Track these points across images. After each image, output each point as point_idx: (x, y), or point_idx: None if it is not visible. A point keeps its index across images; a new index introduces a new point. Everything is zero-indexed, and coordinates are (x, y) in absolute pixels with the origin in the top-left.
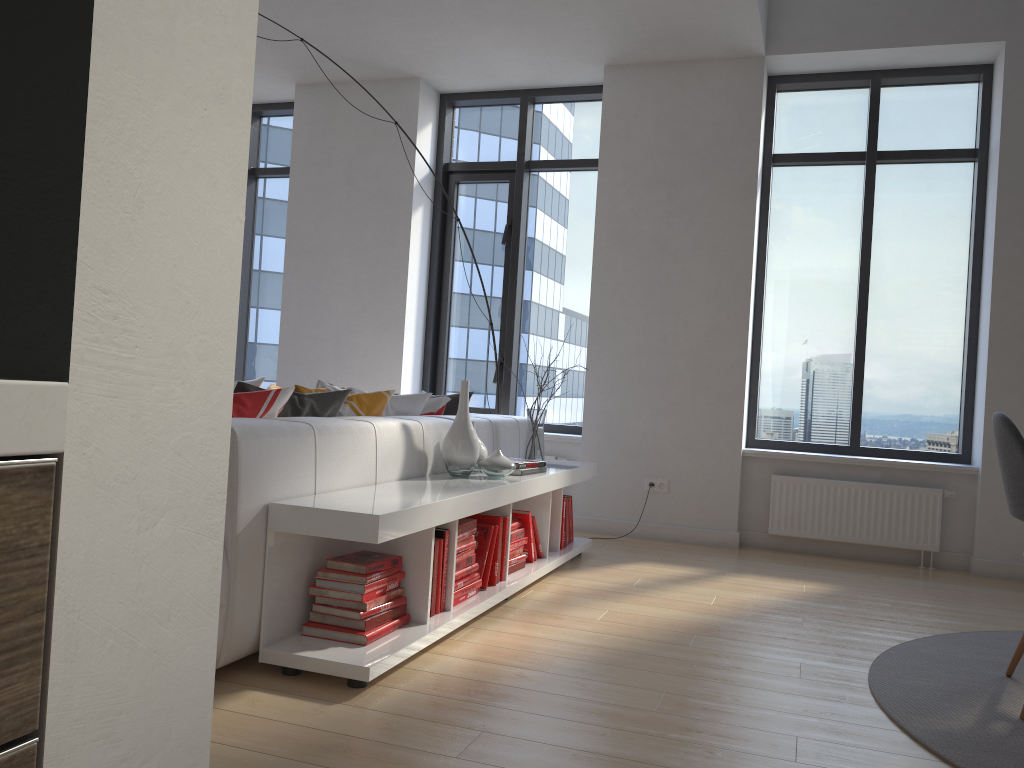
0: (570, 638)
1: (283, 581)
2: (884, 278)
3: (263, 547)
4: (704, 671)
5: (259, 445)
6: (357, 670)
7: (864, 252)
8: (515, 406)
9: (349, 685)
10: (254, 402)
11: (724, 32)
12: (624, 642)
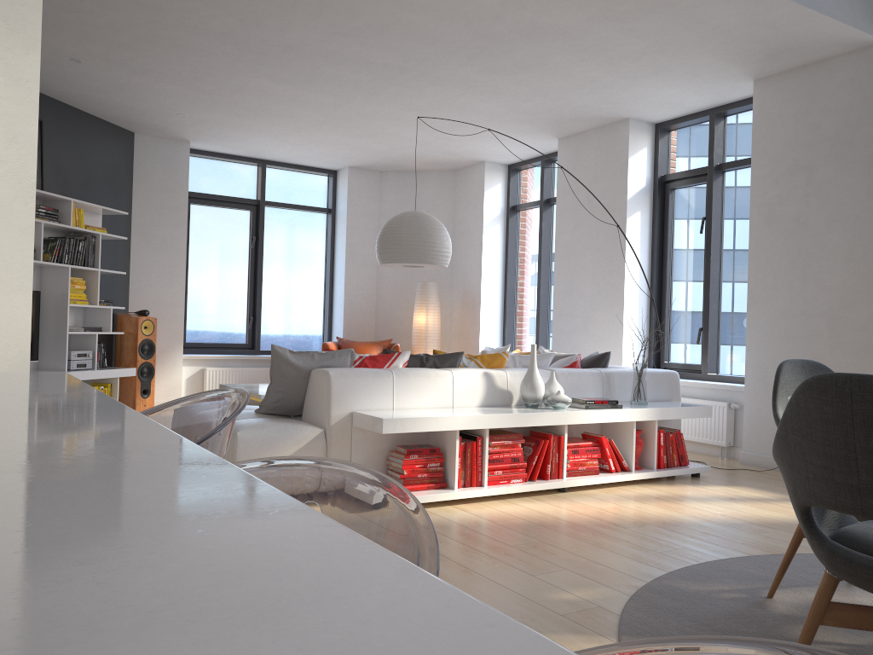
0: (552, 513)
1: (367, 454)
2: None
3: (350, 434)
4: (597, 538)
5: (346, 381)
6: None
7: None
8: (717, 362)
9: None
10: (384, 359)
11: (822, 37)
12: (583, 519)
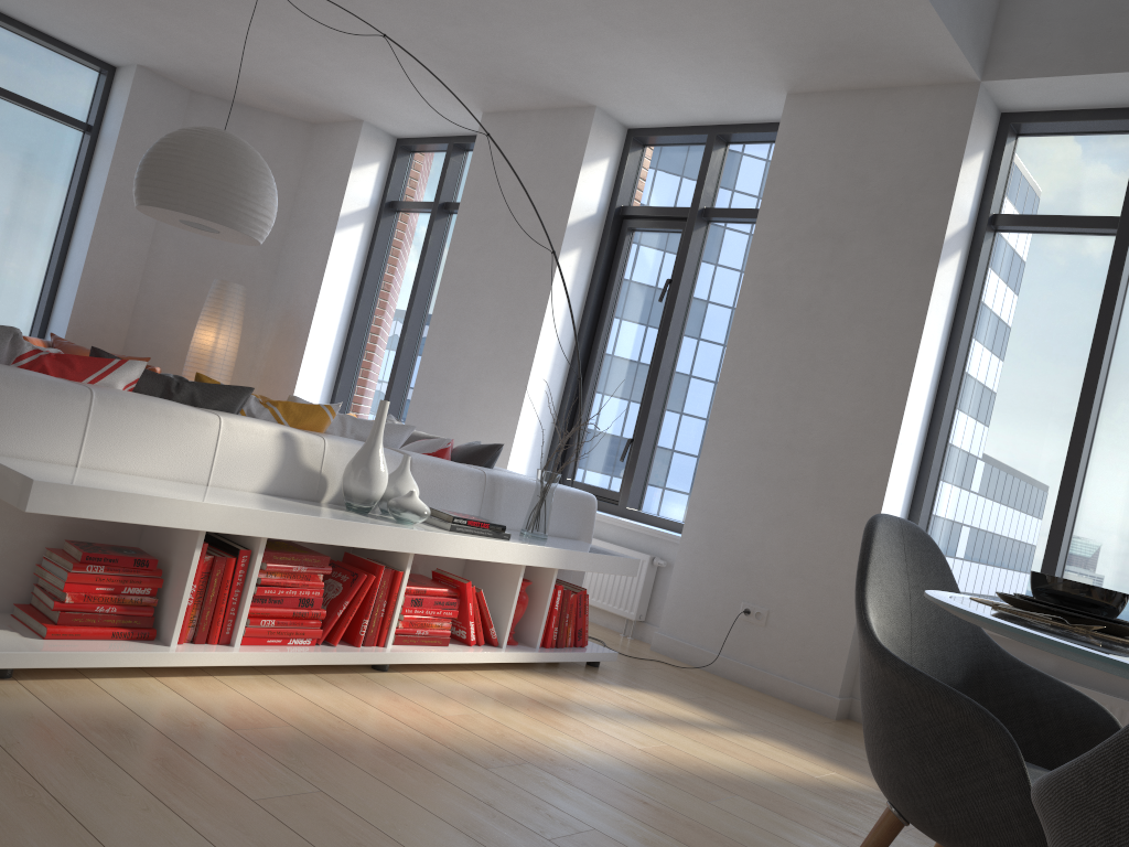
0: (355, 717)
1: None
2: (1126, 393)
3: None
4: (433, 792)
5: None
6: None
7: (1094, 352)
8: (642, 493)
9: None
10: (87, 367)
11: (908, 45)
12: (412, 740)
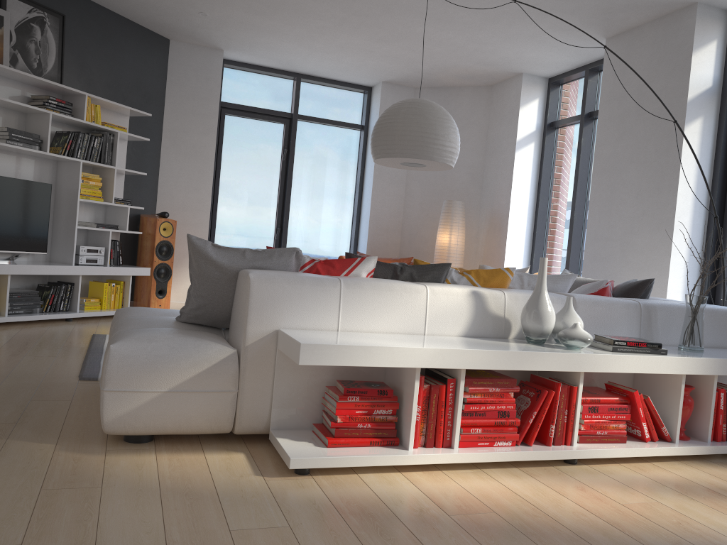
0: (546, 505)
1: (295, 388)
2: None
3: (273, 359)
4: None
5: (272, 288)
6: (287, 458)
7: None
8: None
9: (294, 470)
10: (342, 265)
11: None
12: (594, 527)
